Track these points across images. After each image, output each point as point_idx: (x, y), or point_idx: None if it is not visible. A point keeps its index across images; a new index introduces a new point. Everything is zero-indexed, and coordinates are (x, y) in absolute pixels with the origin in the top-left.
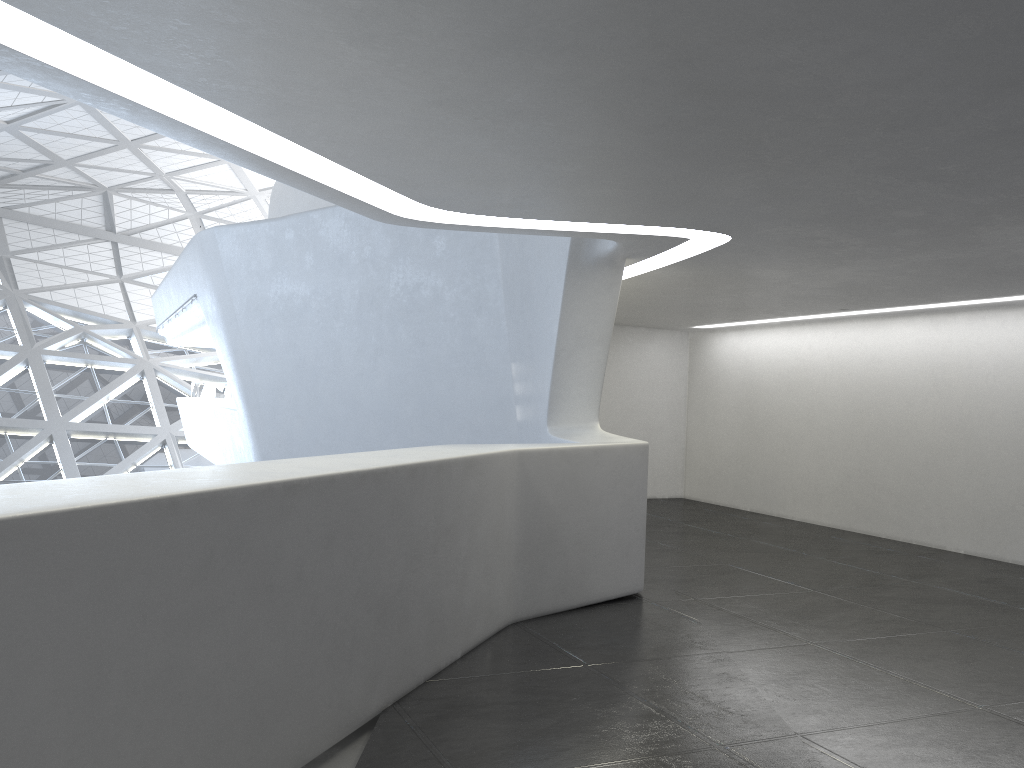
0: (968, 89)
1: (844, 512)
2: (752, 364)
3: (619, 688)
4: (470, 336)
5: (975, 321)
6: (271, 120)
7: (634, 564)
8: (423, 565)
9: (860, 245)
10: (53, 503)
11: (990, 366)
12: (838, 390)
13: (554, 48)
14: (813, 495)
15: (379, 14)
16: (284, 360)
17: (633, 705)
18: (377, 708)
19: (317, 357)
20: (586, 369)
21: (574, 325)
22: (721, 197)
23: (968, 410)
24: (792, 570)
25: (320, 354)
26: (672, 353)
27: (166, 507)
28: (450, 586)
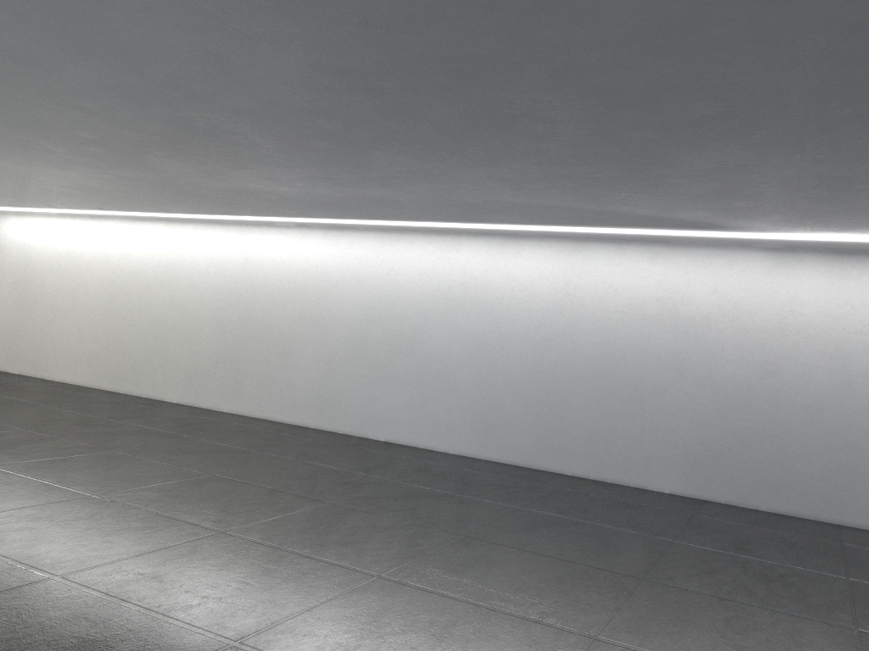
0: (56, 48)
1: (95, 373)
2: (30, 246)
3: None
4: None
5: (198, 231)
6: None
7: None
8: None
9: (69, 154)
10: None
11: (204, 265)
12: (98, 275)
13: None
14: (72, 360)
15: None
16: None
17: None
18: None
19: None
20: None
21: None
22: None
23: (188, 297)
24: (19, 416)
25: None
26: None
27: None
28: None
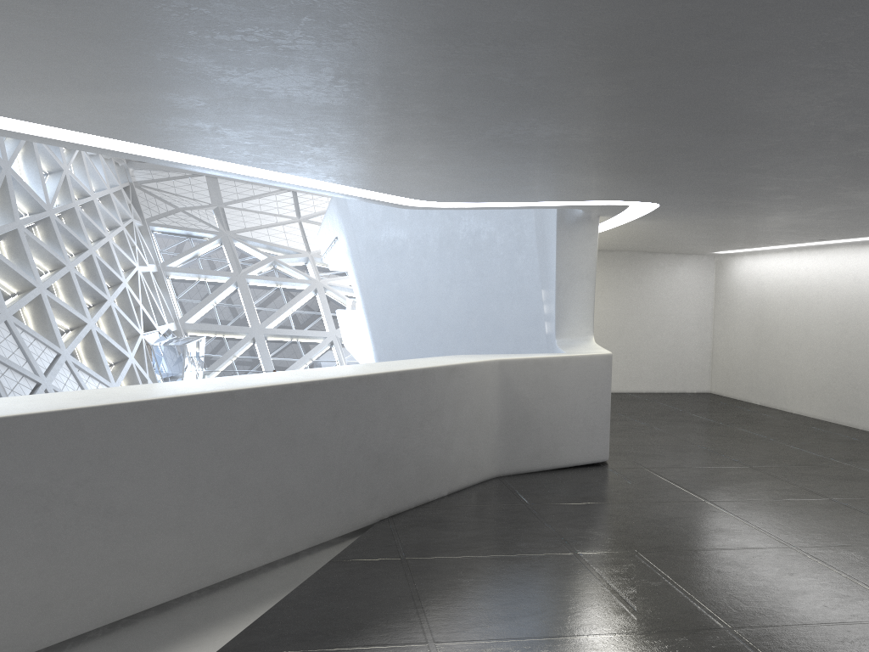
0: (703, 135)
1: (830, 407)
2: (762, 283)
3: (538, 518)
4: (514, 269)
5: None
6: (297, 173)
7: (599, 441)
8: (411, 434)
9: (763, 204)
10: (168, 393)
11: None
12: (827, 305)
13: (422, 139)
14: (807, 392)
15: (317, 136)
16: (391, 287)
17: (539, 528)
18: (375, 518)
19: (412, 285)
20: (580, 297)
21: (567, 265)
22: (618, 185)
23: None
24: (746, 451)
25: (414, 282)
26: (700, 274)
27: (227, 396)
28: (436, 448)
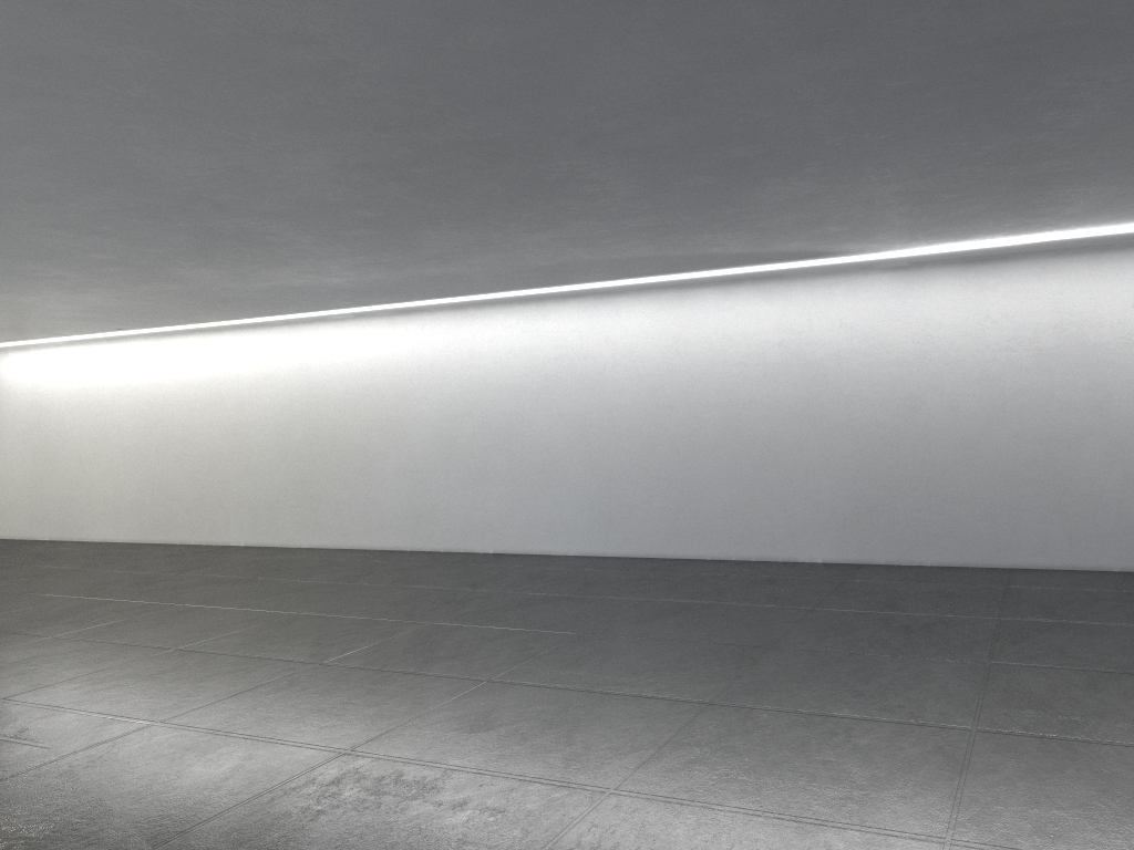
0: (72, 183)
1: (142, 526)
2: (40, 386)
3: None
4: None
5: (239, 339)
6: None
7: None
8: None
9: (83, 277)
10: None
11: (253, 378)
12: (128, 407)
13: None
14: (112, 514)
15: None
16: None
17: None
18: None
19: None
20: None
21: None
22: None
23: (239, 418)
24: (67, 584)
25: None
26: None
27: None
28: None
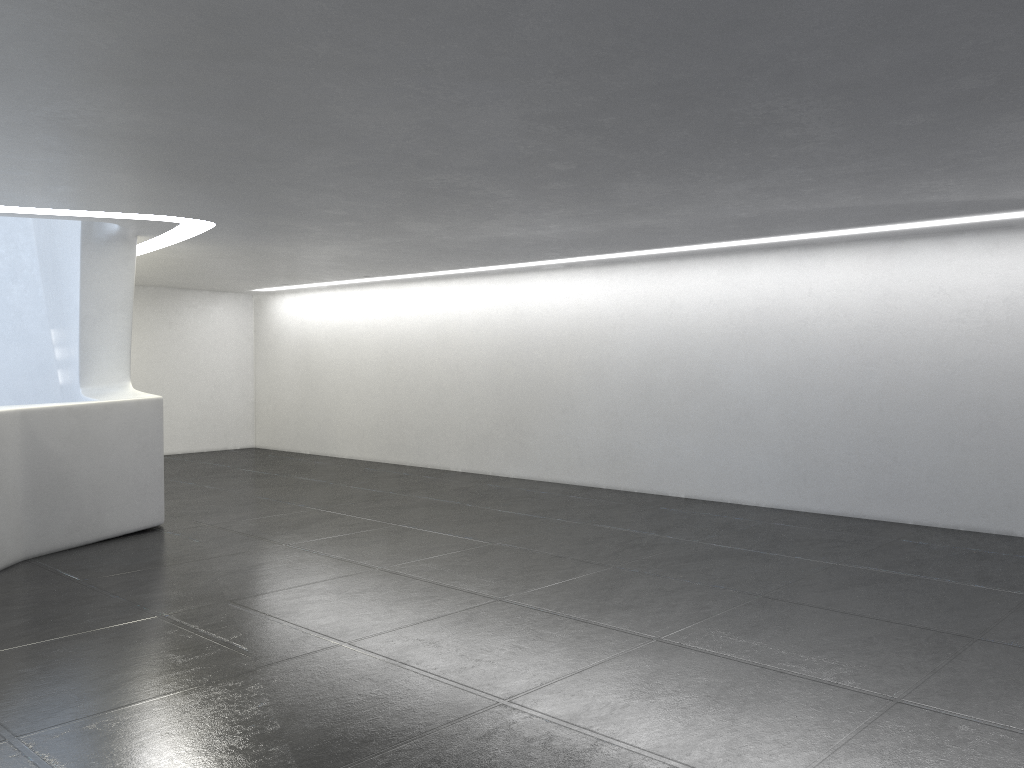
0: (291, 144)
1: (380, 447)
2: (306, 323)
3: (100, 592)
4: (7, 303)
5: (464, 286)
6: None
7: (153, 501)
8: None
9: (324, 231)
10: None
11: (474, 322)
12: (372, 344)
13: None
14: (357, 435)
15: None
16: None
17: (105, 601)
18: None
19: None
20: (113, 334)
21: (96, 295)
22: (178, 196)
23: (461, 357)
24: (311, 496)
25: None
26: (238, 314)
27: None
28: None
